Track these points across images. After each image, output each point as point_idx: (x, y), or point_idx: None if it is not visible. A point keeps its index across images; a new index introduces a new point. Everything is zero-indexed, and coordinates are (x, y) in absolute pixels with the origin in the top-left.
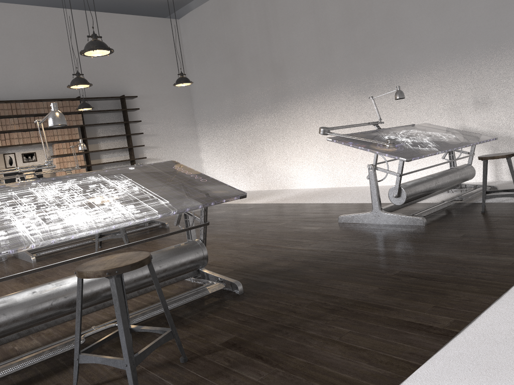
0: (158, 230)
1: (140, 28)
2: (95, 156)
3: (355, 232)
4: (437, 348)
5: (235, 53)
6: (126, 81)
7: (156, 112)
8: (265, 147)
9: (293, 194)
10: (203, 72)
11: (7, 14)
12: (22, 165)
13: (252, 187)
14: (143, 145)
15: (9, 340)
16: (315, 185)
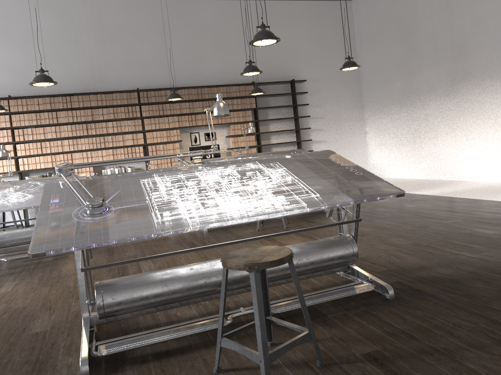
0: (316, 213)
1: (312, 13)
2: (265, 137)
3: None
4: None
5: (409, 33)
6: (296, 66)
7: (324, 95)
8: (438, 133)
9: (467, 187)
10: (373, 54)
11: (198, 9)
12: (204, 143)
13: (420, 175)
14: (309, 127)
15: (172, 307)
16: (497, 178)
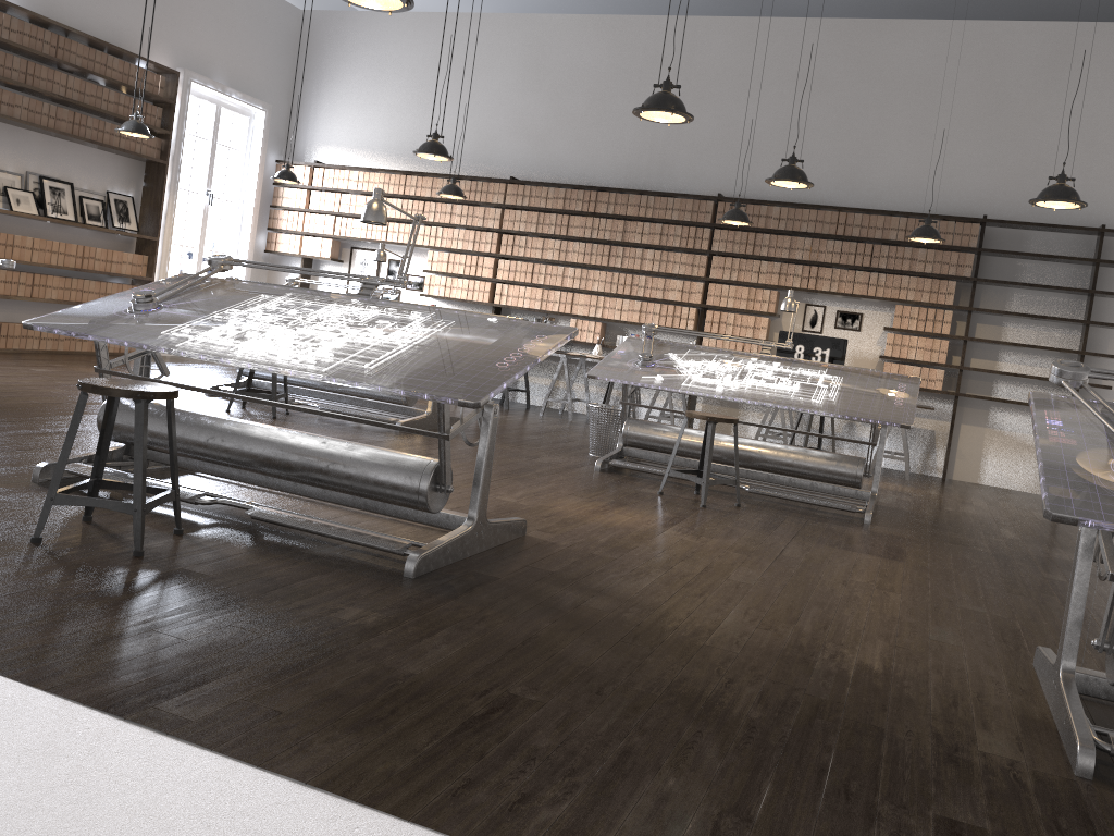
0: (843, 518)
1: None
2: (984, 352)
3: (915, 677)
4: (63, 694)
5: None
6: None
7: None
8: None
9: None
10: None
11: (896, 40)
12: (831, 333)
13: None
14: (1112, 355)
15: (213, 473)
16: None
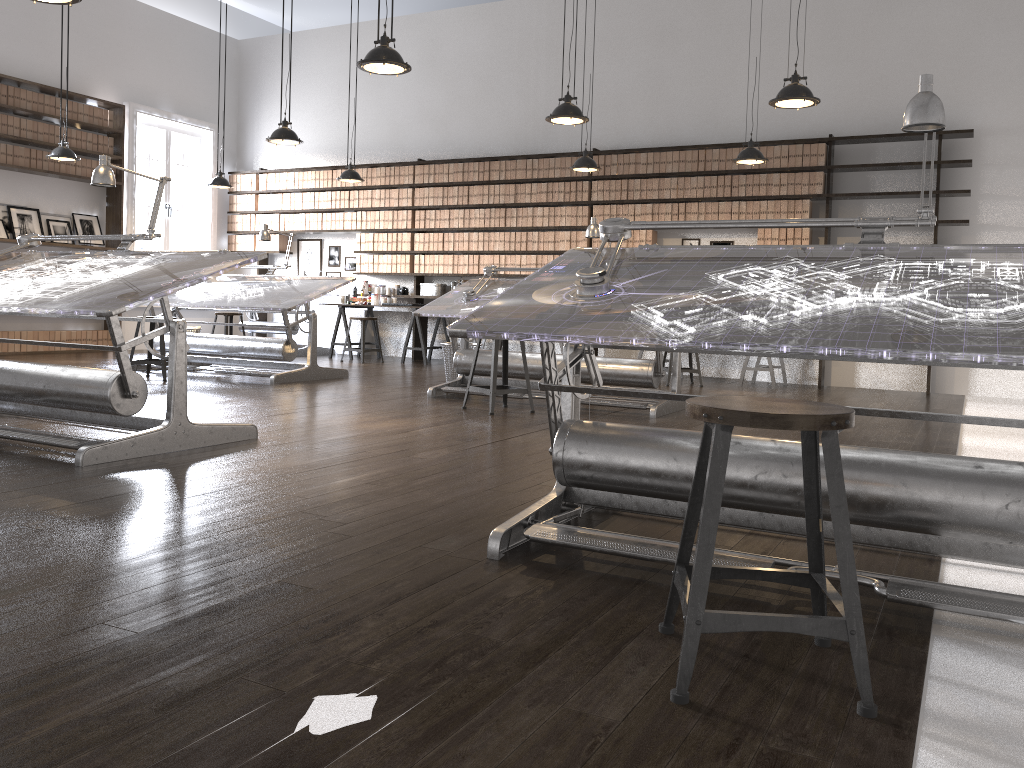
0: (633, 415)
1: None
2: None
3: (463, 506)
4: None
5: None
6: (965, 95)
7: None
8: None
9: None
10: None
11: None
12: None
13: None
14: None
15: None
16: None
